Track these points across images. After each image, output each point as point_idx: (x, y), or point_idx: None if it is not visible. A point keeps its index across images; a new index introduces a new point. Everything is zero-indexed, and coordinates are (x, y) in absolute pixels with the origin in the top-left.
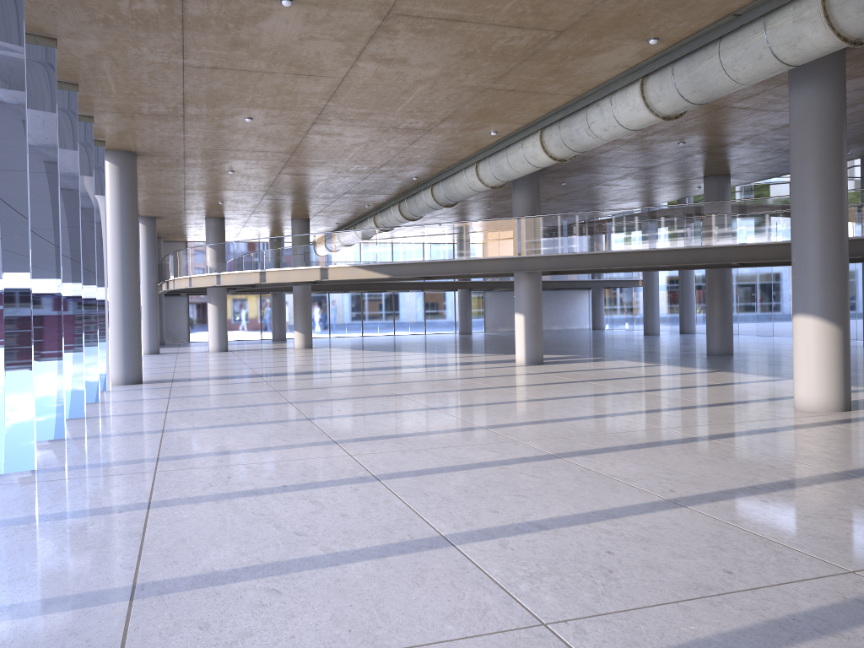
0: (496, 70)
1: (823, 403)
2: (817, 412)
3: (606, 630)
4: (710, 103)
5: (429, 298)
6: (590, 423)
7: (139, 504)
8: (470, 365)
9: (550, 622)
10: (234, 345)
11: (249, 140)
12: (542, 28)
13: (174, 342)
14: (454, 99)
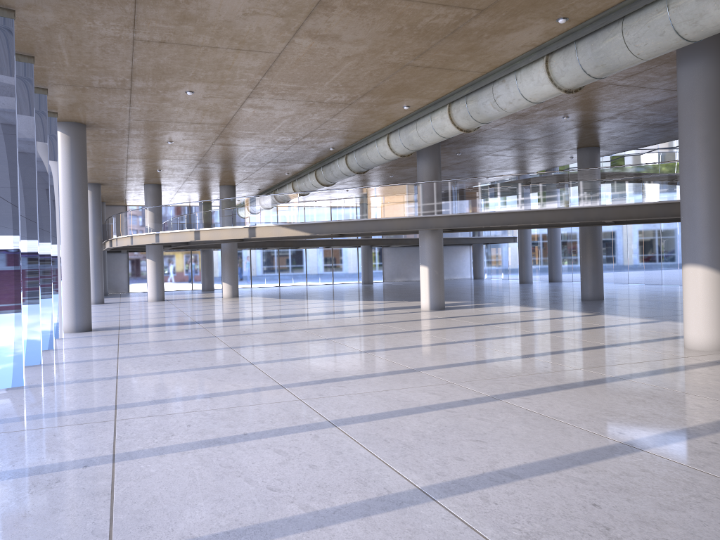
0: (418, 47)
1: (712, 343)
2: (707, 351)
3: None
4: (598, 80)
5: (334, 253)
6: (510, 364)
7: (103, 457)
8: (381, 311)
9: None
10: (169, 295)
11: (188, 112)
12: (466, 6)
13: (115, 292)
14: (376, 74)
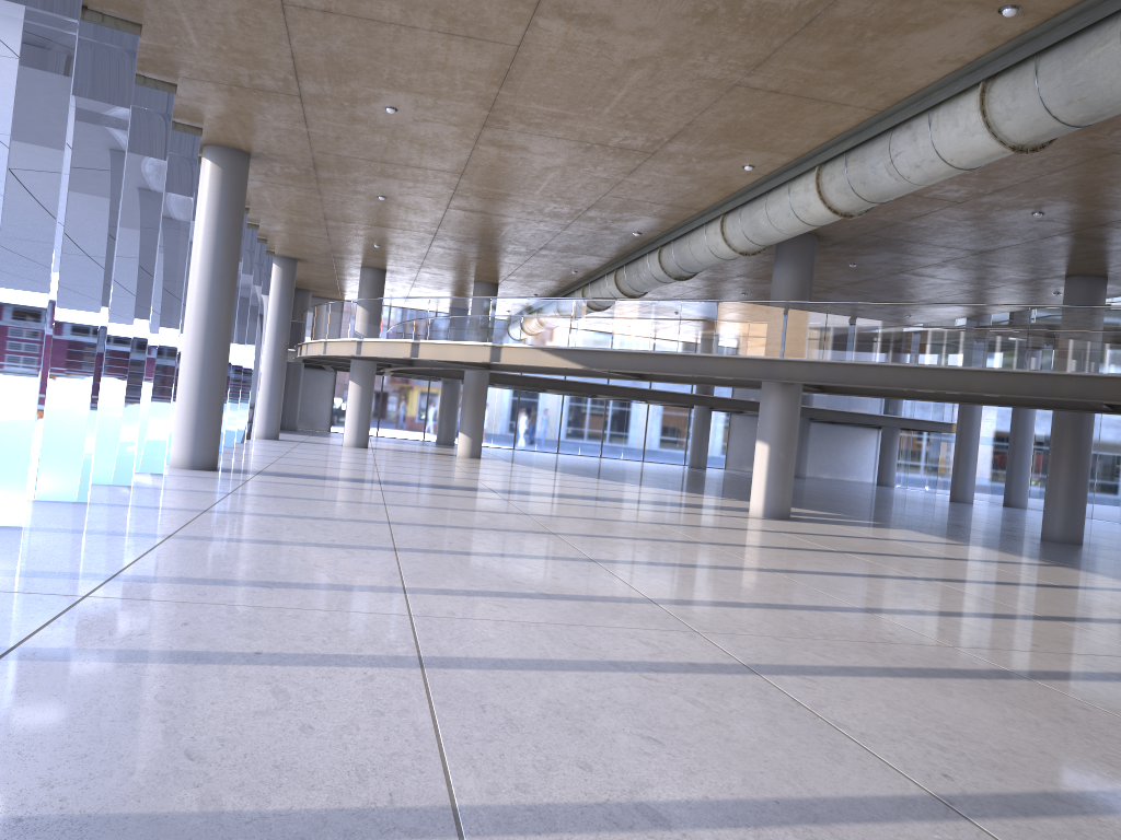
0: (751, 50)
1: None
2: None
3: None
4: (1091, 144)
5: (660, 416)
6: (829, 618)
7: None
8: (681, 508)
9: None
10: (382, 442)
11: (398, 146)
12: None
13: (310, 429)
14: (687, 100)
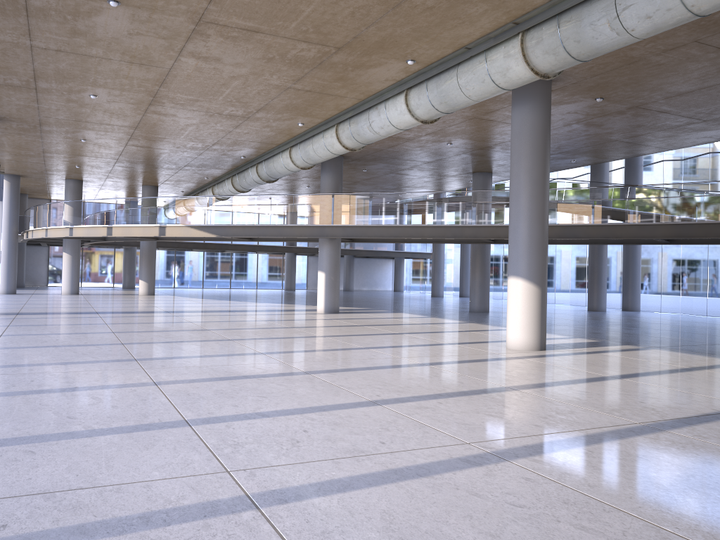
0: (294, 73)
1: (525, 344)
2: (520, 350)
3: (270, 474)
4: (463, 114)
5: (265, 260)
6: (347, 352)
7: None
8: (279, 312)
9: (233, 470)
10: (86, 290)
11: (96, 114)
12: (324, 44)
13: (33, 285)
14: (264, 94)
